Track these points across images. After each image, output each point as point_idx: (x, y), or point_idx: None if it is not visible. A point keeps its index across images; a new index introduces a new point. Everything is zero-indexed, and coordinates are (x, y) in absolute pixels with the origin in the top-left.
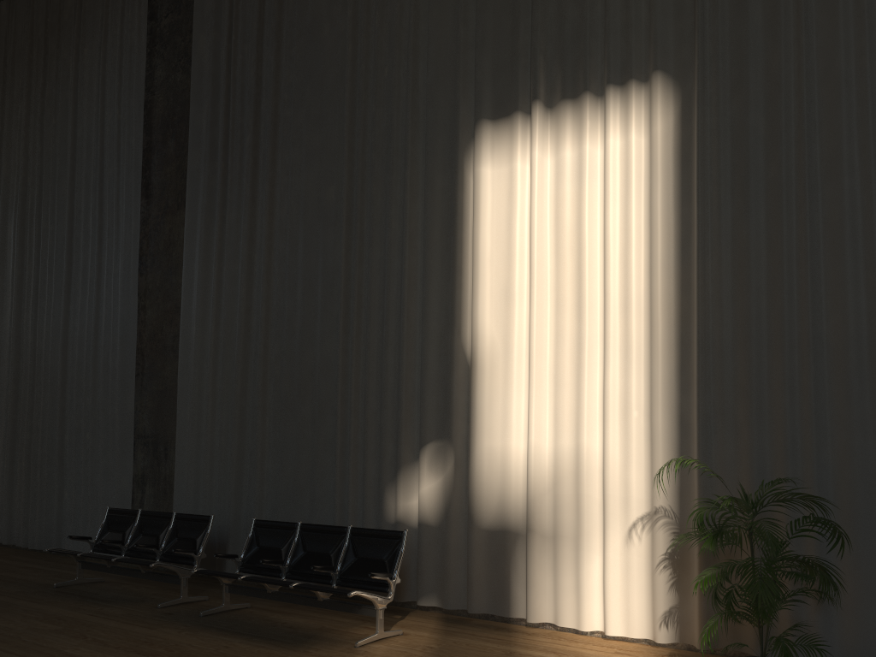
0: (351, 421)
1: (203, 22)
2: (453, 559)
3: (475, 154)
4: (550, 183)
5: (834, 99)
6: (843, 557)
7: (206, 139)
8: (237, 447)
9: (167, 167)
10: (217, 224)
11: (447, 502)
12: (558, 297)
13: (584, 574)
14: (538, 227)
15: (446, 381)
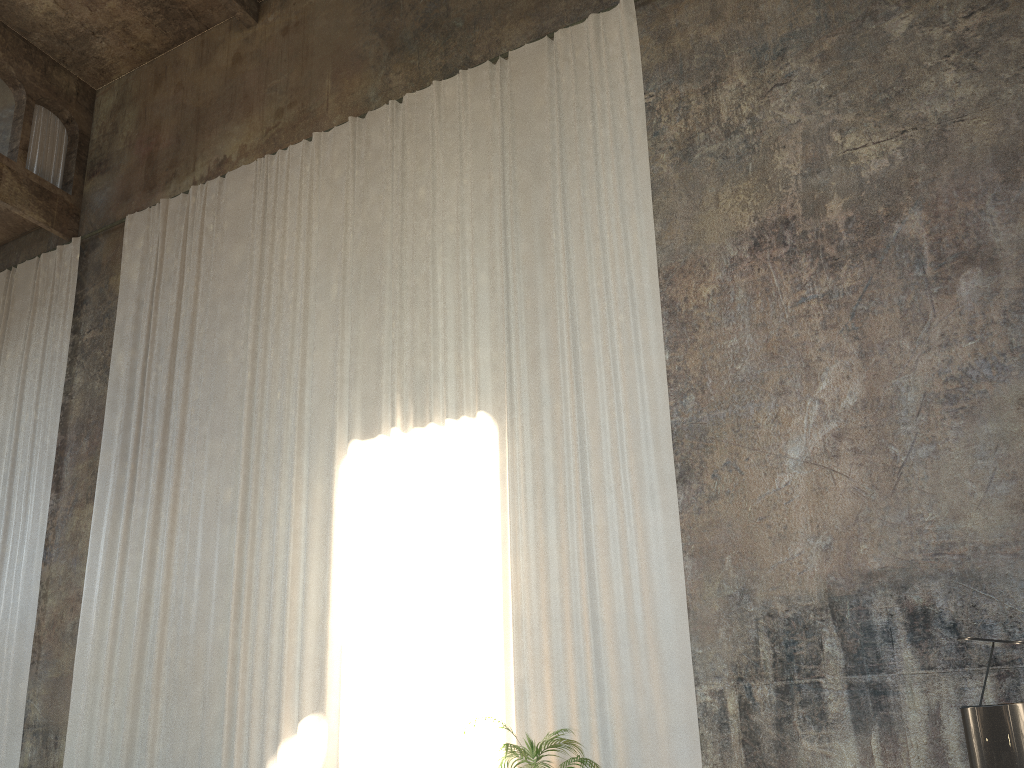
0: (238, 699)
1: (122, 341)
2: None
3: (347, 467)
4: (406, 492)
5: (596, 439)
6: None
7: (118, 442)
8: (129, 731)
9: (79, 463)
10: (123, 519)
11: None
12: (412, 585)
13: None
14: (396, 528)
15: (322, 659)
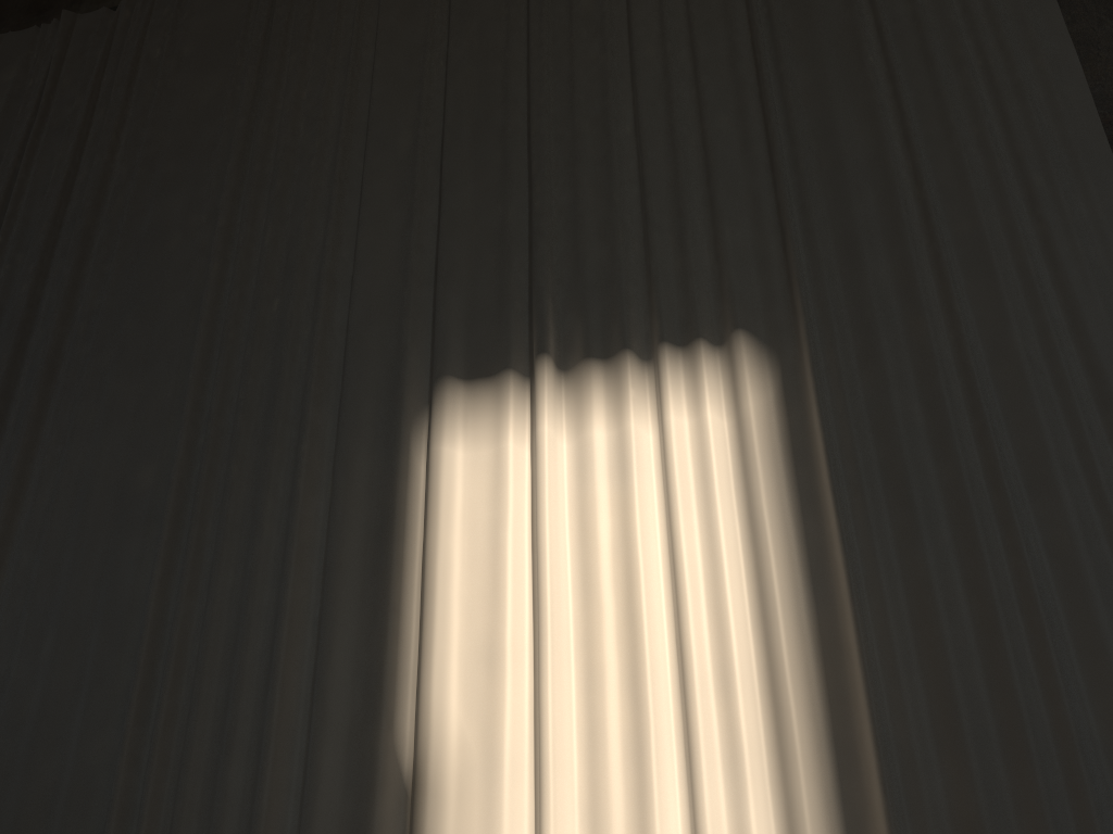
0: None
1: None
2: None
3: (434, 425)
4: (567, 476)
5: (1020, 382)
6: None
7: None
8: None
9: None
10: None
11: None
12: (591, 660)
13: None
14: (553, 541)
15: (358, 819)
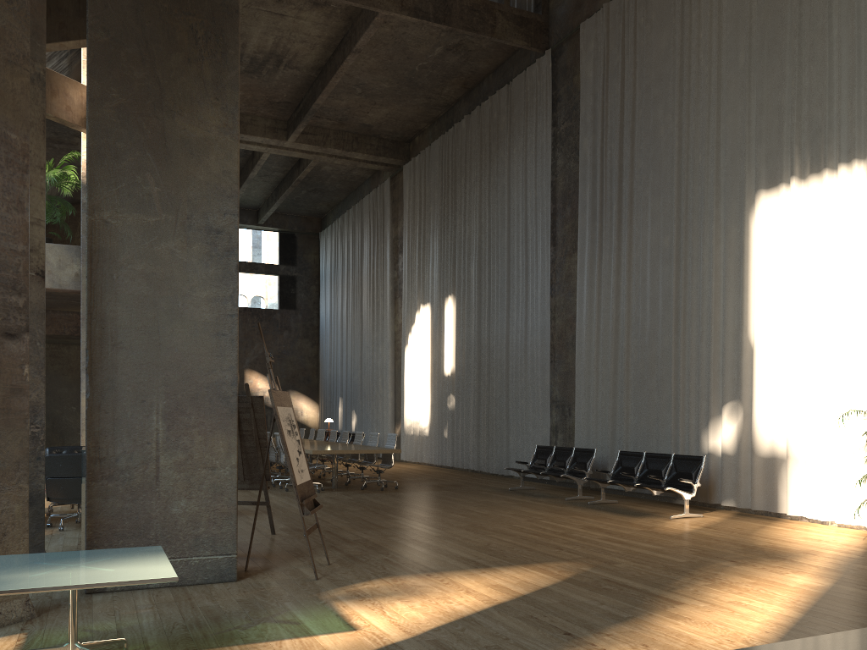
0: (679, 389)
1: (585, 129)
2: (743, 476)
3: (754, 213)
4: (803, 229)
5: None
6: None
7: (589, 208)
8: (611, 407)
9: (565, 225)
10: (597, 264)
11: (738, 440)
12: (807, 305)
13: (822, 484)
14: (794, 261)
15: (737, 362)
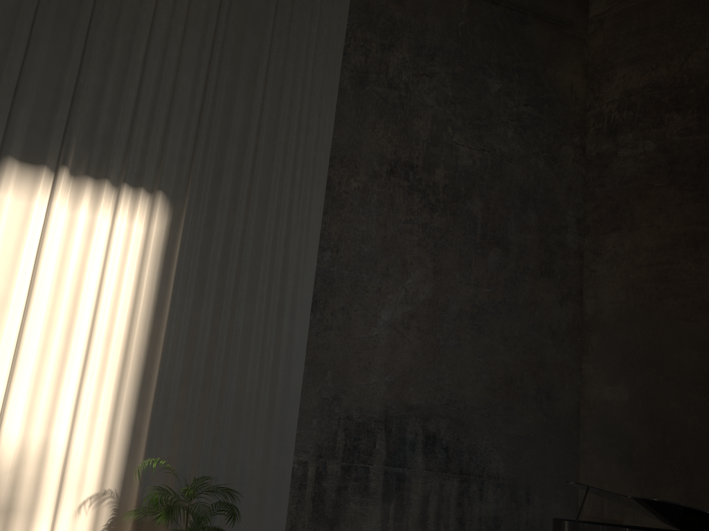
0: None
1: None
2: None
3: None
4: (62, 230)
5: (259, 256)
6: (222, 526)
7: None
8: None
9: None
10: None
11: None
12: (52, 317)
13: None
14: (47, 260)
15: None
